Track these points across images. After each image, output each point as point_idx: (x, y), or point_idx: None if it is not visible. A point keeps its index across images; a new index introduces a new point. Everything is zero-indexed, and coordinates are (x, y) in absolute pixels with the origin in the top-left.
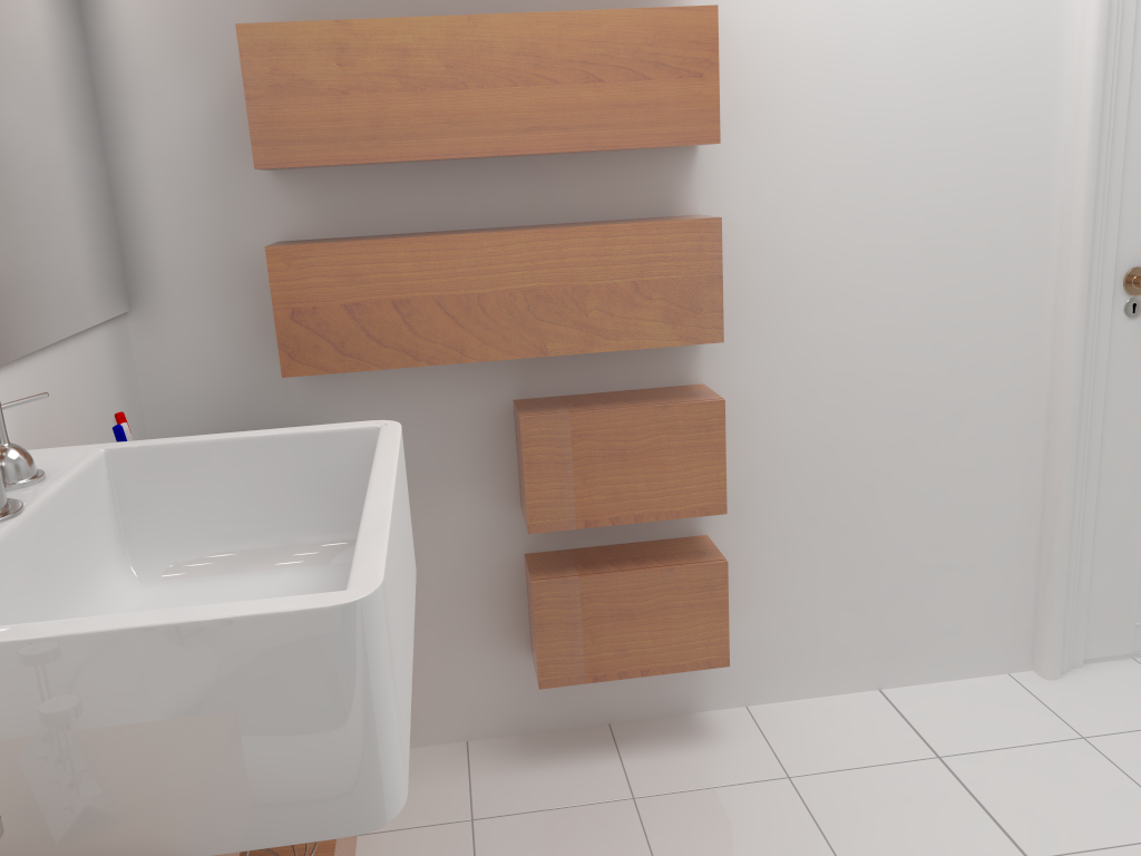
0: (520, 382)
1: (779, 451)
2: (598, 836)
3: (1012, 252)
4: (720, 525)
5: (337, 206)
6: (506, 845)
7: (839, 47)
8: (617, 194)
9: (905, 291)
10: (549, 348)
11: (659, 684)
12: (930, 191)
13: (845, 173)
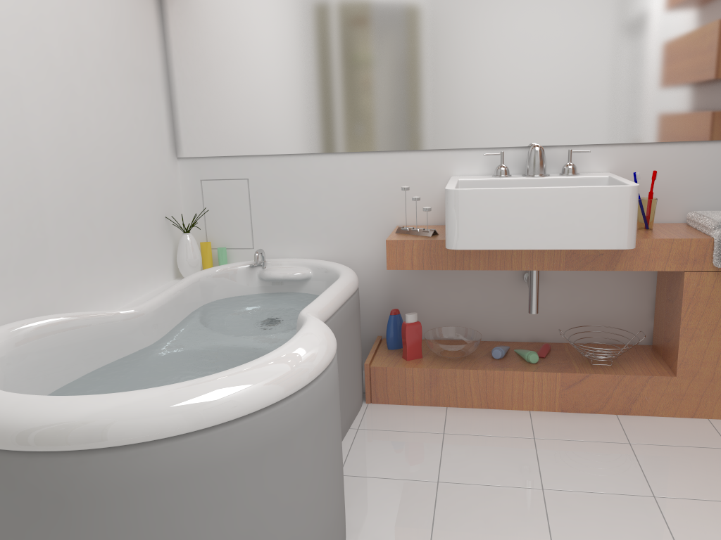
0: None
1: None
2: None
3: None
4: None
5: None
6: (707, 456)
7: None
8: None
9: None
10: None
11: None
12: None
13: None
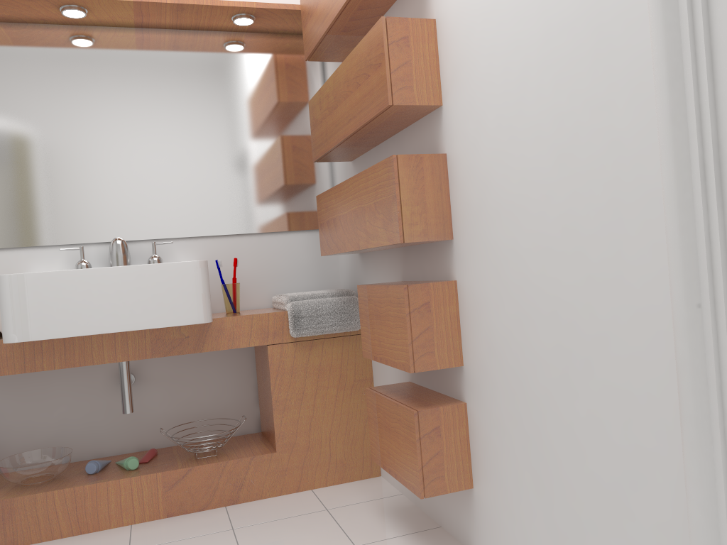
0: (402, 270)
1: (491, 345)
2: (315, 542)
3: (626, 145)
4: (471, 398)
5: None
6: (305, 521)
7: None
8: (420, 148)
9: (547, 201)
10: (360, 244)
11: (456, 513)
12: (554, 96)
13: (503, 99)
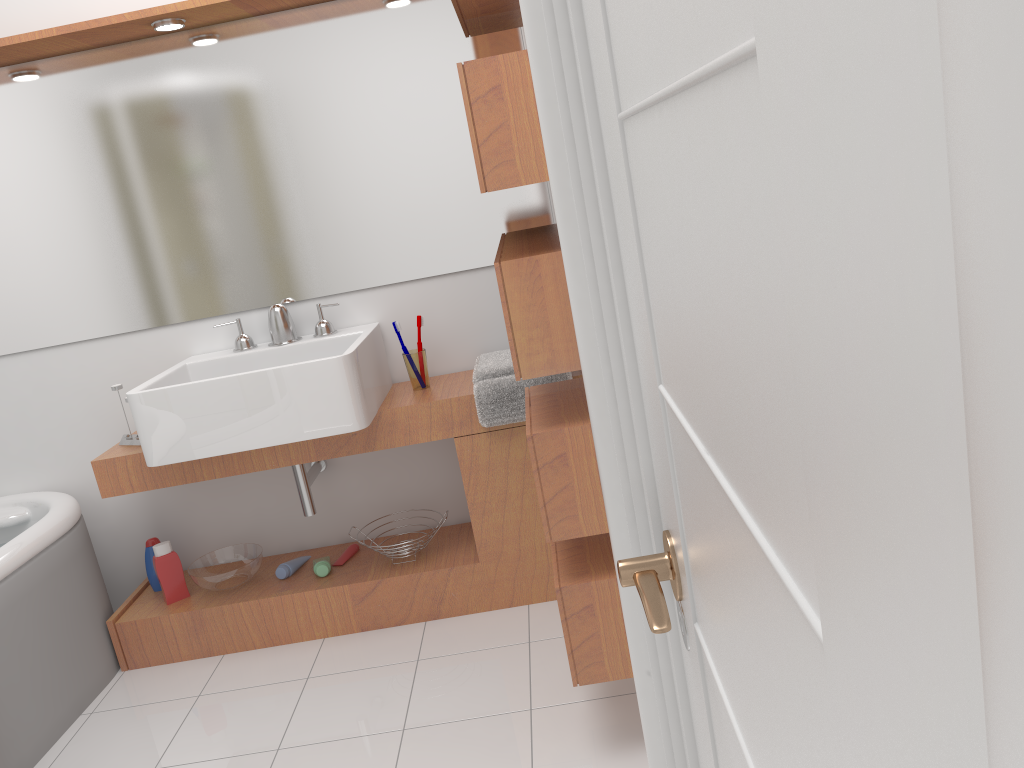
0: None
1: None
2: (491, 695)
3: None
4: None
5: None
6: (497, 658)
7: None
8: None
9: None
10: None
11: None
12: None
13: None
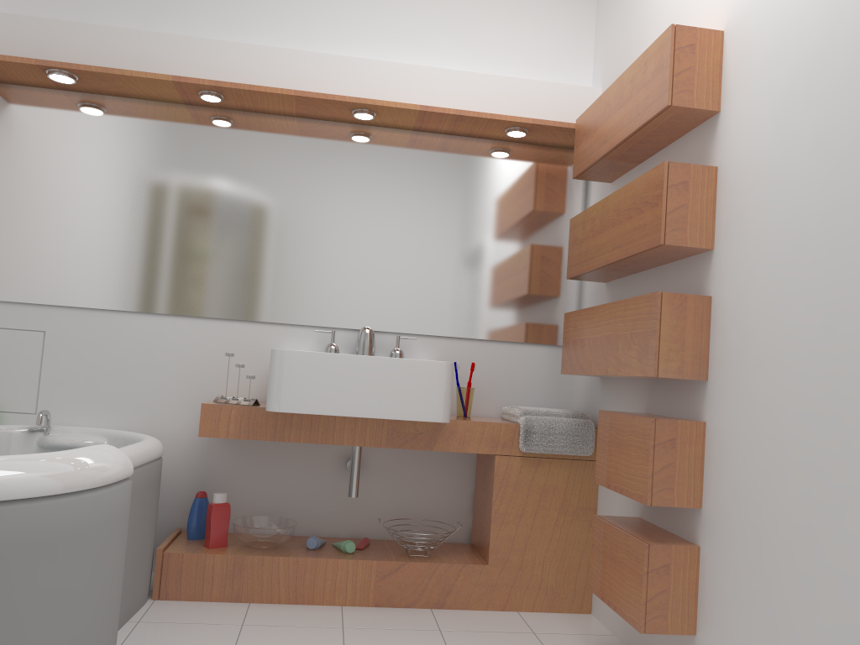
0: (647, 402)
1: (735, 491)
2: None
3: None
4: (706, 542)
5: (615, 298)
6: (512, 638)
7: (778, 160)
8: (684, 285)
9: (810, 361)
10: (608, 370)
11: None
12: (828, 266)
13: (778, 257)
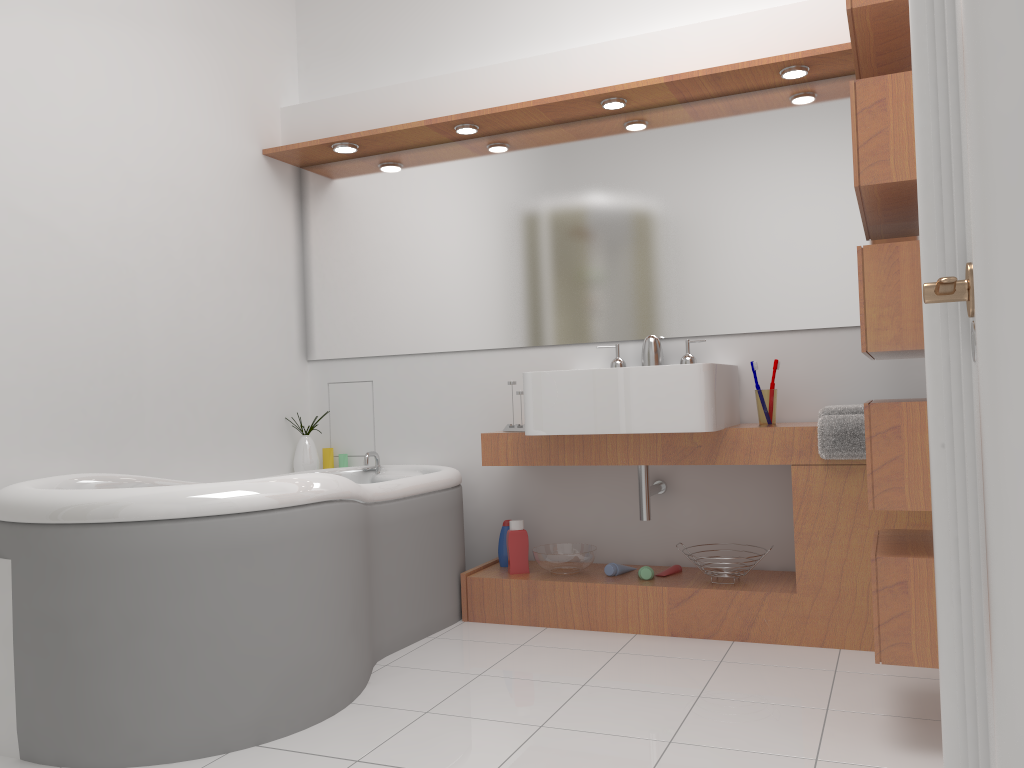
0: None
1: None
2: (789, 694)
3: None
4: None
5: None
6: (799, 674)
7: None
8: None
9: None
10: None
11: None
12: None
13: None
